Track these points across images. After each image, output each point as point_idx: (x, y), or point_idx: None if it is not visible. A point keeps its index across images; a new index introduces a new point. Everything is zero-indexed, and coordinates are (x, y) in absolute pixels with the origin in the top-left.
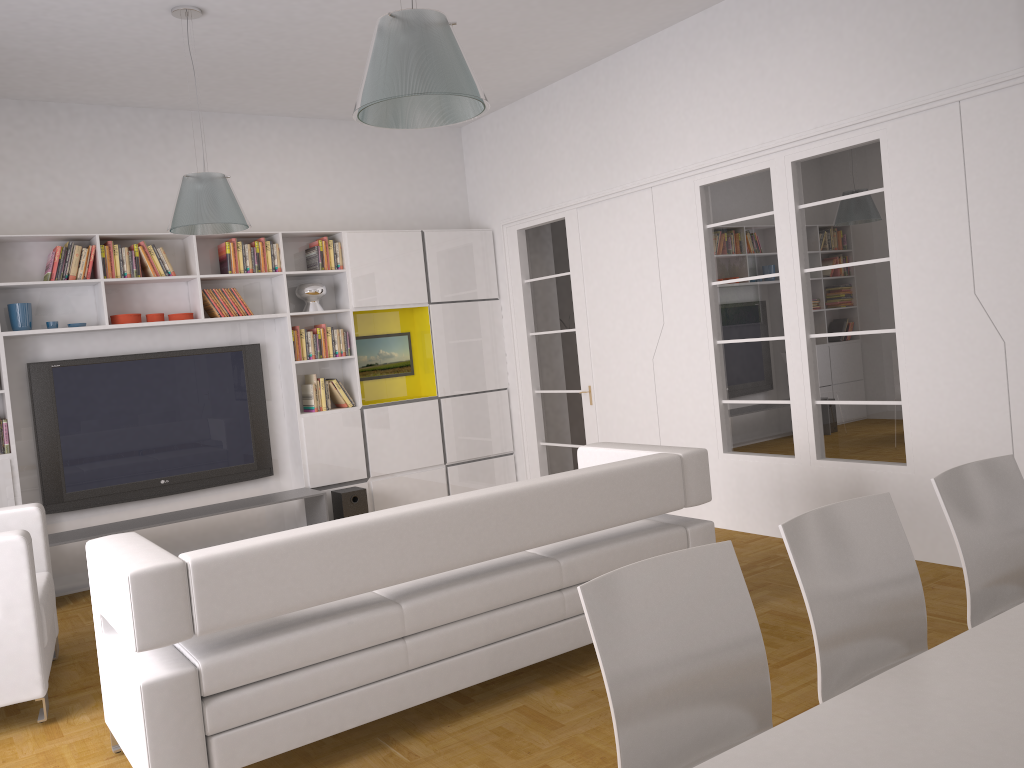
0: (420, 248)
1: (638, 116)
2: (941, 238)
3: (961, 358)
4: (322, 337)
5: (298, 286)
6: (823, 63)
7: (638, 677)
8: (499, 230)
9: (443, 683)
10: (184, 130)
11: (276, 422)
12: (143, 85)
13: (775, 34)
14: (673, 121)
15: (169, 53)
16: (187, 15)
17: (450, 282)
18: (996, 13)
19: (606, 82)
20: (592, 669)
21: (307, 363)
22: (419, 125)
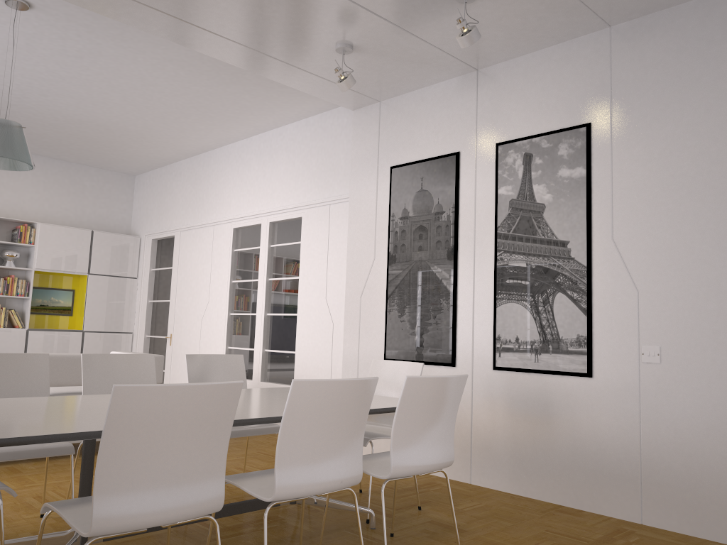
0: (89, 240)
1: (214, 186)
2: (317, 269)
3: (318, 330)
4: (10, 283)
5: (1, 250)
6: (287, 175)
7: None
8: (144, 238)
9: None
10: None
11: None
12: None
13: (271, 157)
14: (227, 192)
15: None
16: None
17: (105, 263)
18: (345, 167)
19: (203, 165)
20: (65, 458)
21: None
22: (6, 168)
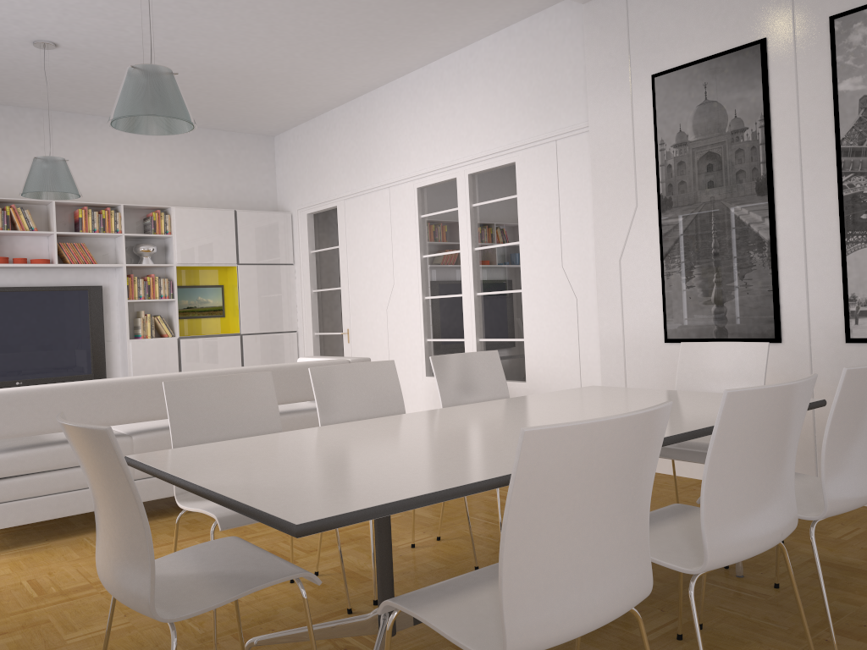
0: (233, 223)
1: (383, 136)
2: (546, 229)
3: (555, 309)
4: (151, 284)
5: (135, 245)
6: (486, 109)
7: (194, 432)
8: (296, 213)
9: (159, 490)
10: (54, 125)
11: (112, 345)
12: (20, 91)
13: (461, 87)
14: (403, 142)
15: (36, 71)
16: (45, 47)
17: (255, 249)
18: (575, 86)
19: (365, 111)
20: None
21: (140, 303)
22: (159, 133)
